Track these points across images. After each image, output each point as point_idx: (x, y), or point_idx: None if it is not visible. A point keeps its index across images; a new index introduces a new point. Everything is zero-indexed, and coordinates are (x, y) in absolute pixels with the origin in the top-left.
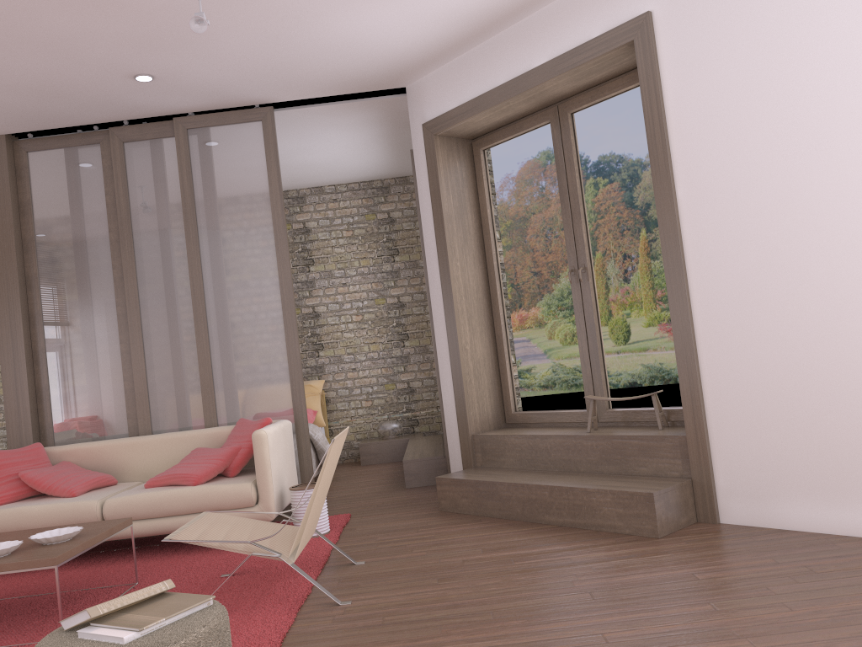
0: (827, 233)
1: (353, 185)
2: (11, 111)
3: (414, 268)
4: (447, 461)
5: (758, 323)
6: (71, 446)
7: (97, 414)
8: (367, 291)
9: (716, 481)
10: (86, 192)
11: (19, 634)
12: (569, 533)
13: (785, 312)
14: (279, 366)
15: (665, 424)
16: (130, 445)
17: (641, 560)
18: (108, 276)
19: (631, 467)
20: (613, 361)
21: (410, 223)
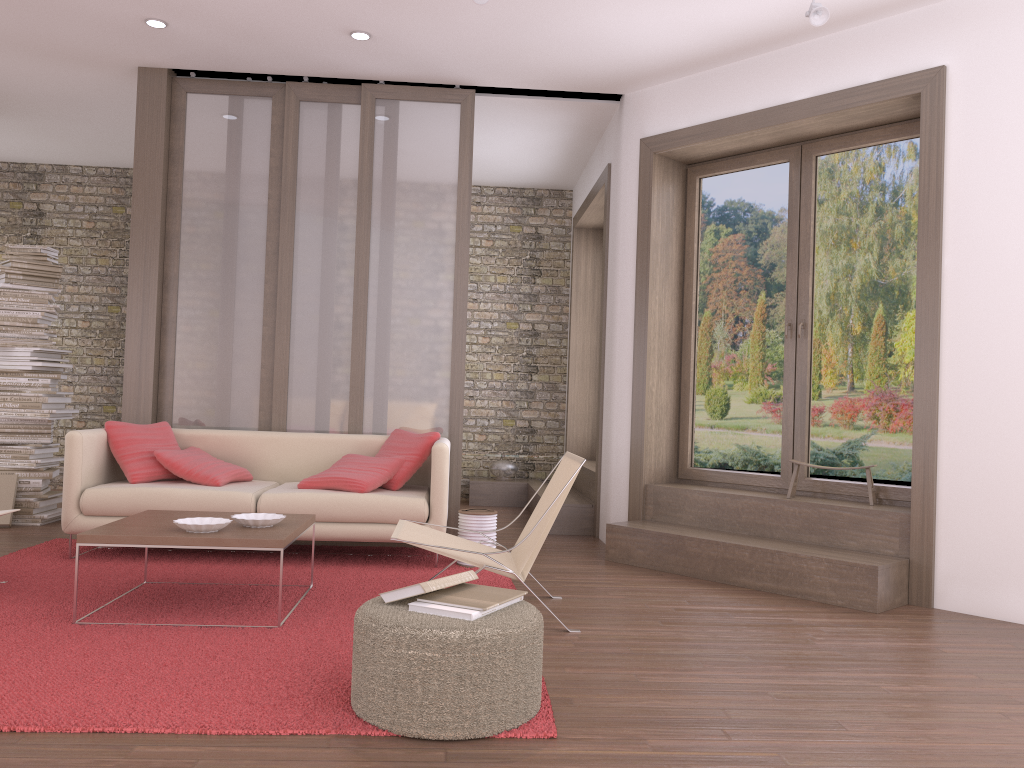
0: None
1: (502, 190)
2: (193, 45)
3: (556, 294)
4: (597, 511)
5: (1014, 408)
6: (202, 432)
7: (225, 400)
8: (499, 311)
9: (937, 564)
10: (248, 149)
11: (220, 617)
12: (773, 598)
13: None
14: (439, 378)
15: (874, 500)
16: (269, 440)
17: (872, 630)
18: (259, 248)
19: (838, 539)
20: (821, 428)
21: (559, 243)
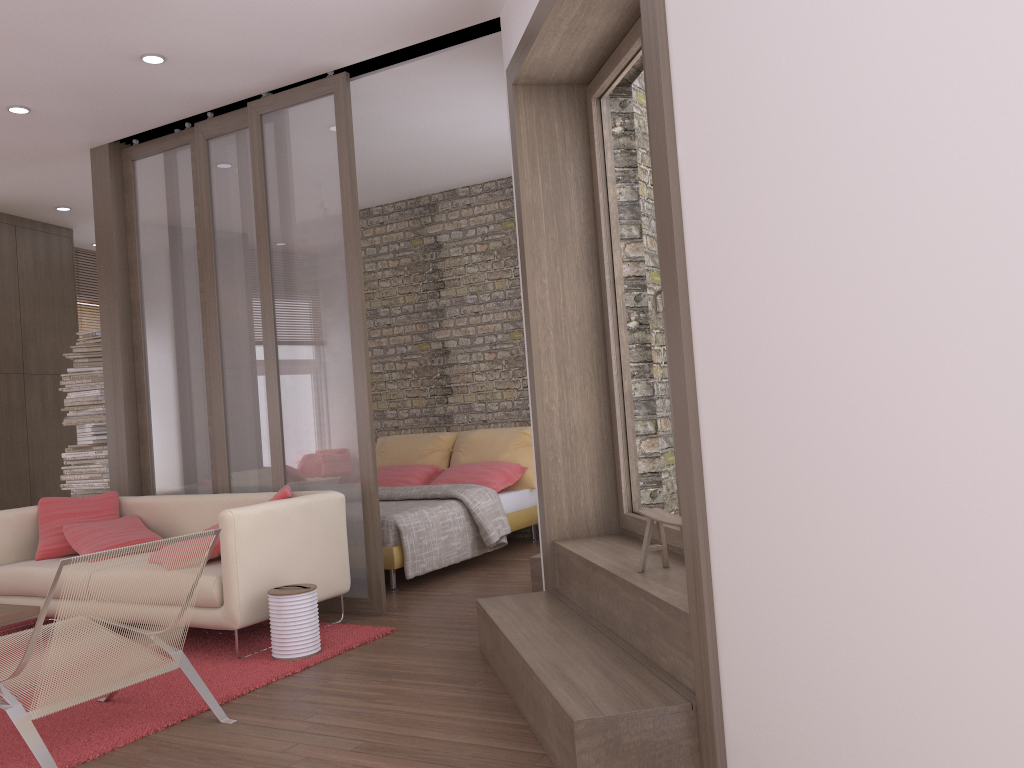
0: (836, 226)
1: None
2: (78, 117)
3: None
4: None
5: (760, 422)
6: (141, 499)
7: (187, 462)
8: None
9: (725, 720)
10: (179, 203)
11: None
12: (506, 747)
13: (788, 403)
14: (347, 418)
15: None
16: (188, 504)
17: None
18: (196, 302)
19: (654, 650)
20: None
21: None
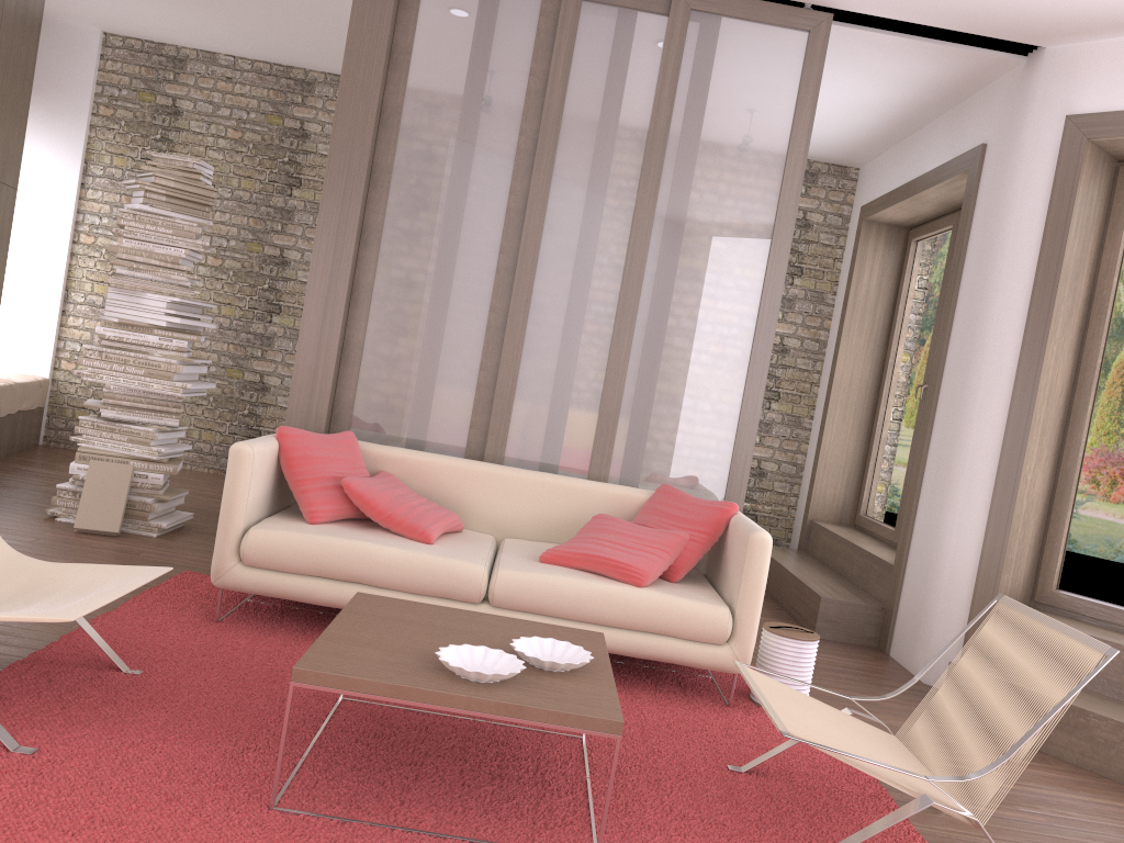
0: None
1: None
2: None
3: (817, 302)
4: (892, 618)
5: None
6: (397, 452)
7: (425, 407)
8: None
9: None
10: (500, 61)
11: (490, 815)
12: None
13: None
14: (723, 417)
15: None
16: (488, 475)
17: None
18: (498, 203)
19: None
20: None
21: (831, 237)
